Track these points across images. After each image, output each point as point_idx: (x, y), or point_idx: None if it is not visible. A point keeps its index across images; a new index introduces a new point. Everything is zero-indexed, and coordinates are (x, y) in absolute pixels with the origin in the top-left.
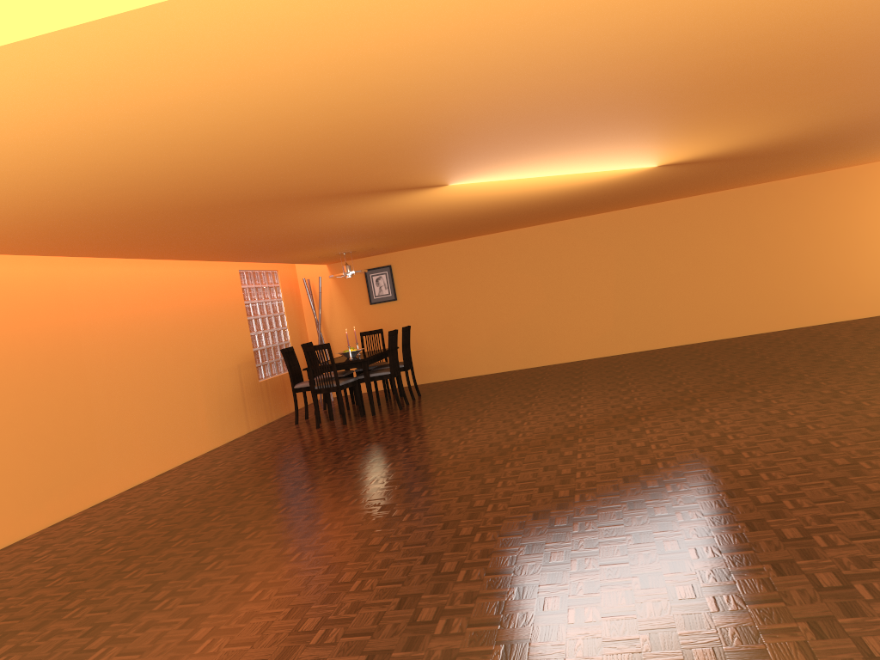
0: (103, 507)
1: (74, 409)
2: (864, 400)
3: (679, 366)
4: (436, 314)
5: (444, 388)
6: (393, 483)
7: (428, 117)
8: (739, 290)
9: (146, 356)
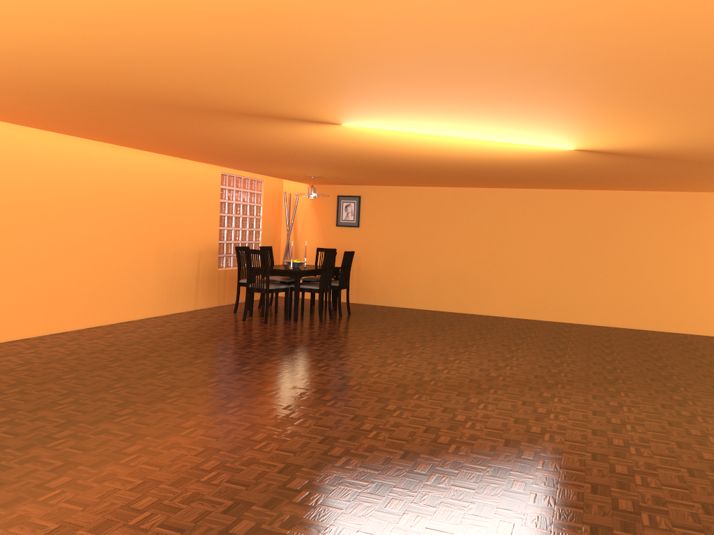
0: (14, 344)
1: (11, 256)
2: (713, 435)
3: (578, 346)
4: (389, 246)
5: (374, 313)
6: (224, 391)
7: (210, 29)
8: (669, 288)
9: (102, 226)
